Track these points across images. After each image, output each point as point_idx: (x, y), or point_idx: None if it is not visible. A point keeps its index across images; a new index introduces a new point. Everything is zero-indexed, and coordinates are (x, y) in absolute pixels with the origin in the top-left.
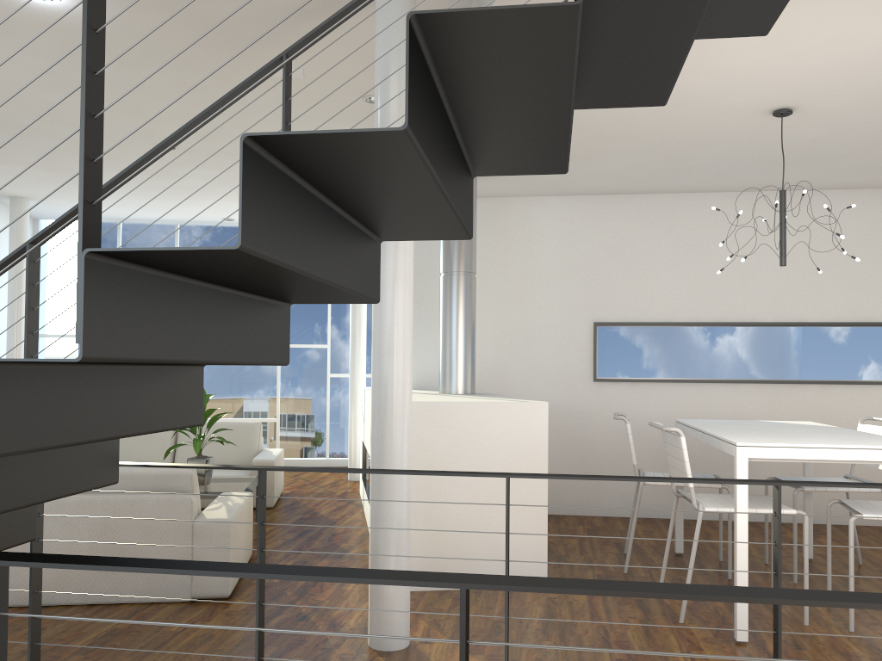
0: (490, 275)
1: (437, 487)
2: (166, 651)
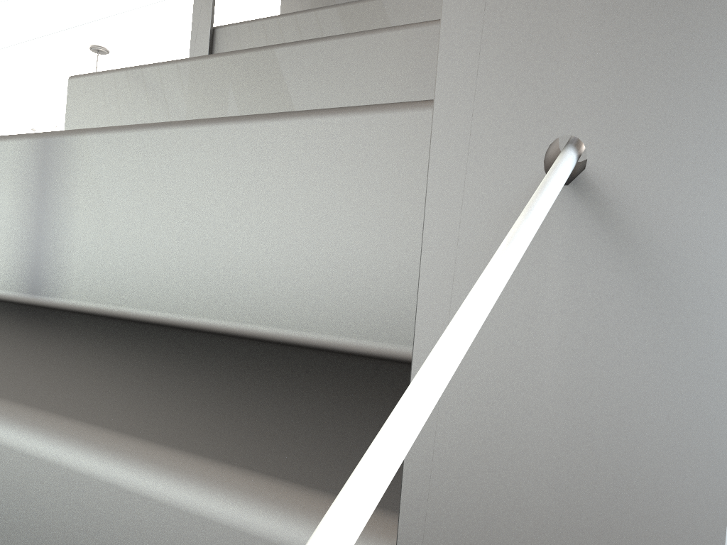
0: None
1: None
2: None
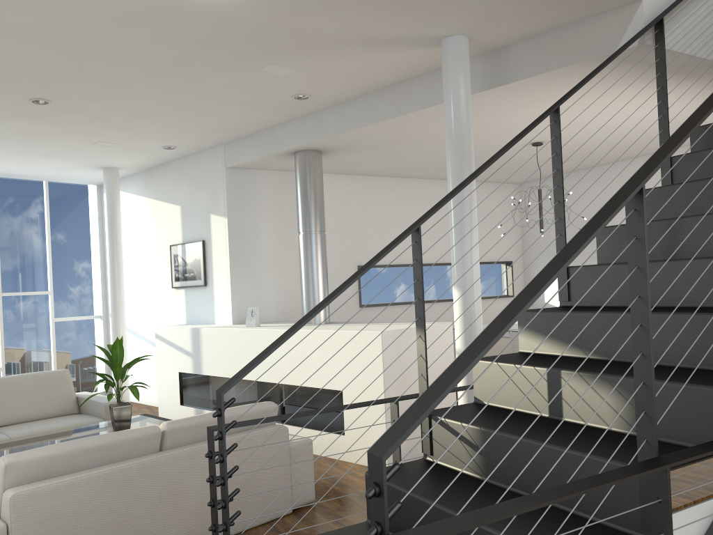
0: (288, 231)
1: (409, 389)
2: None
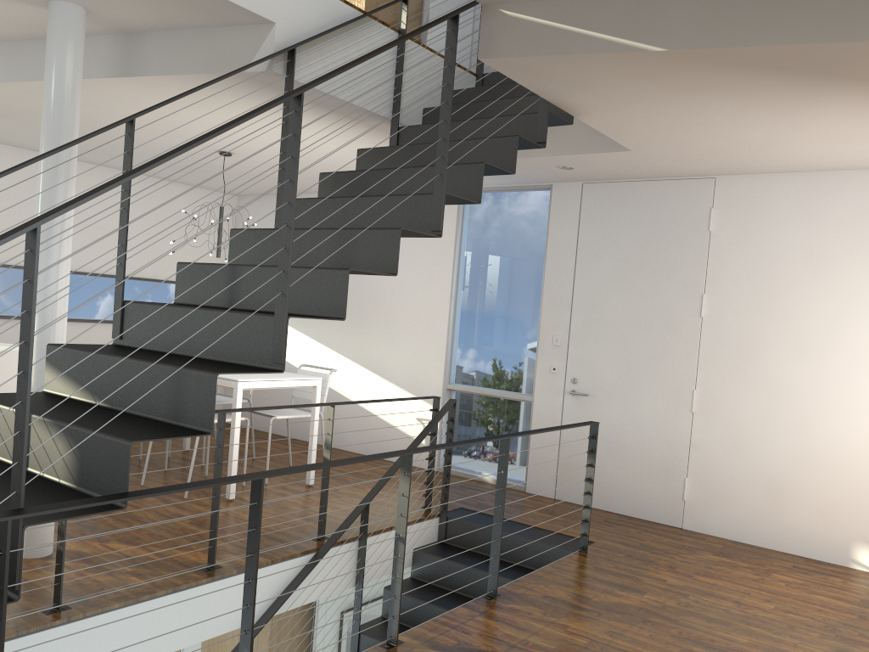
0: None
1: None
2: None
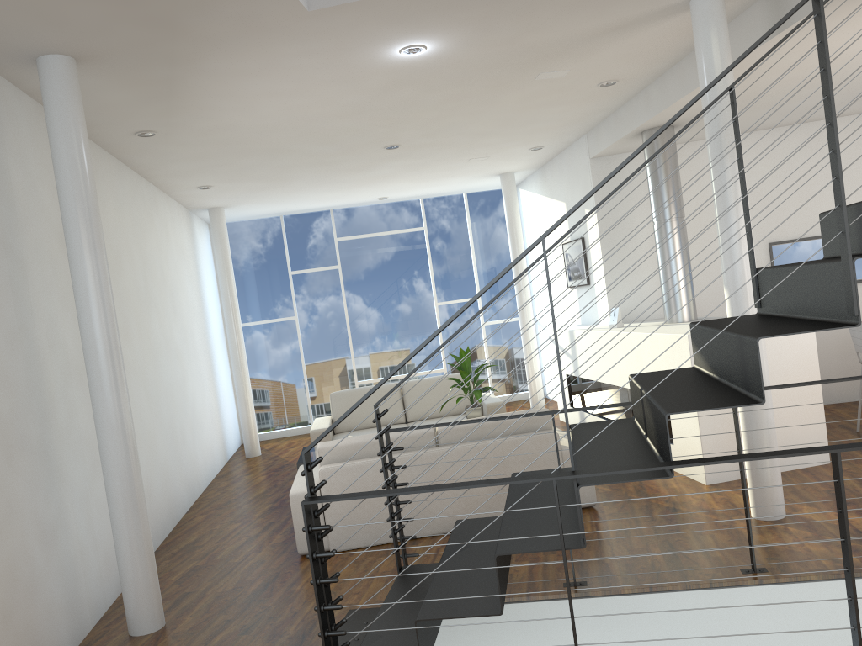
0: None
1: None
2: (610, 543)
